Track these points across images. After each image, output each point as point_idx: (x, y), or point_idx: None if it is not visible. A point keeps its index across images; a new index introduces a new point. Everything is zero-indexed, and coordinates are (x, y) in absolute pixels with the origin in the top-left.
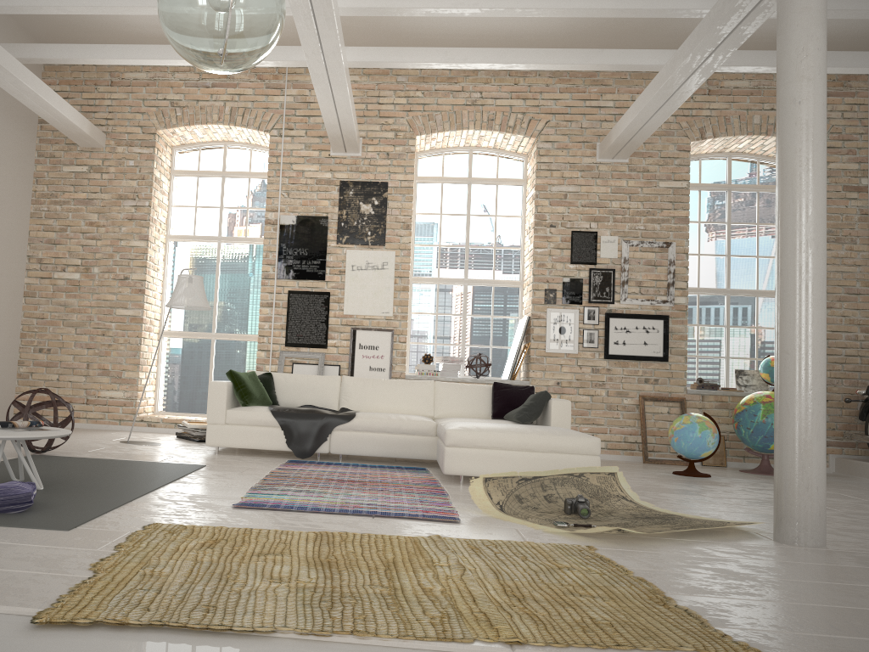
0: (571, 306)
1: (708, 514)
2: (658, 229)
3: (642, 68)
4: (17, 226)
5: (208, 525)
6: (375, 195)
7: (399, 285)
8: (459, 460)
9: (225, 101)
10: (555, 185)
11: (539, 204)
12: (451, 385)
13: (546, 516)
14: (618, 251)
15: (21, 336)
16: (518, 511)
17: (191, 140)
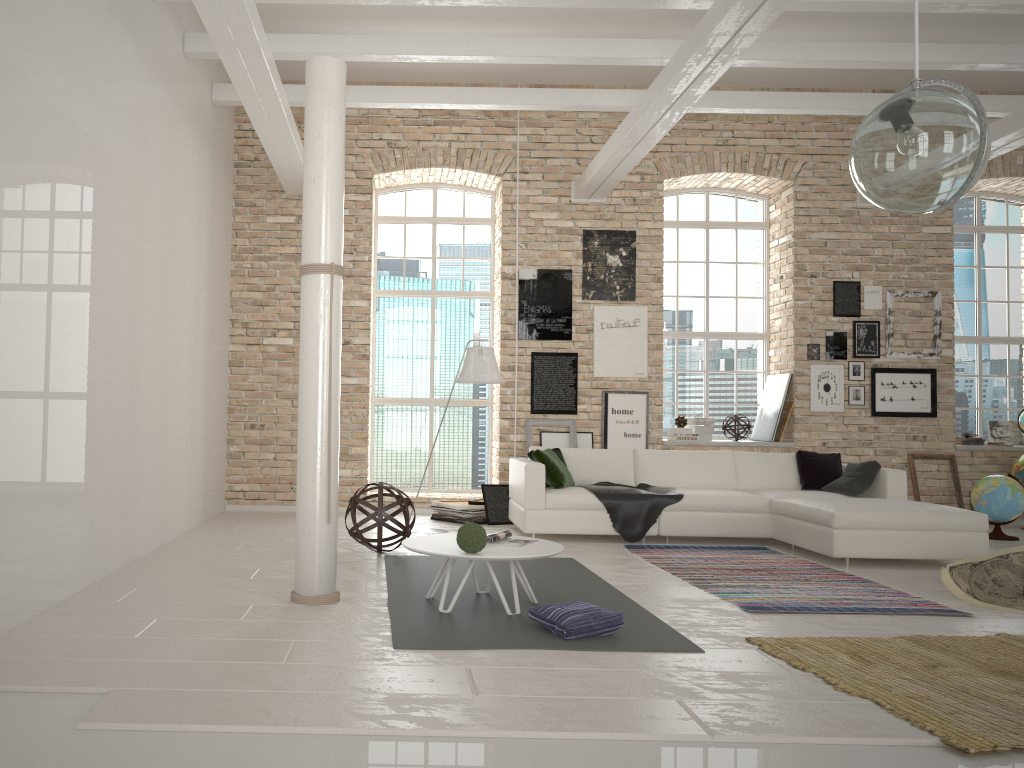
0: (835, 362)
1: None
2: (923, 278)
3: None
4: (225, 287)
5: (797, 637)
6: (622, 245)
7: (652, 343)
8: (849, 542)
9: (449, 141)
10: (814, 232)
11: (798, 252)
12: (751, 455)
13: (1020, 602)
14: (882, 302)
15: (229, 411)
16: (989, 598)
17: (399, 183)
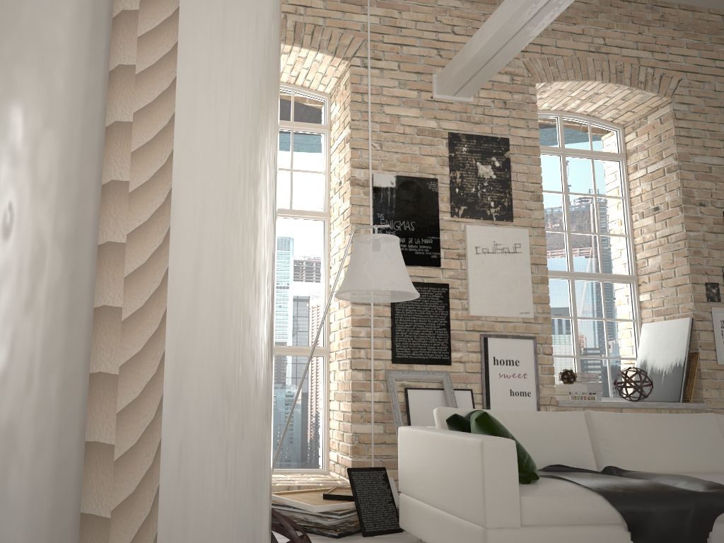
0: None
1: None
2: None
3: None
4: None
5: None
6: (495, 154)
7: (535, 275)
8: None
9: (285, 13)
10: (697, 155)
11: (683, 177)
12: None
13: None
14: None
15: None
16: None
17: None
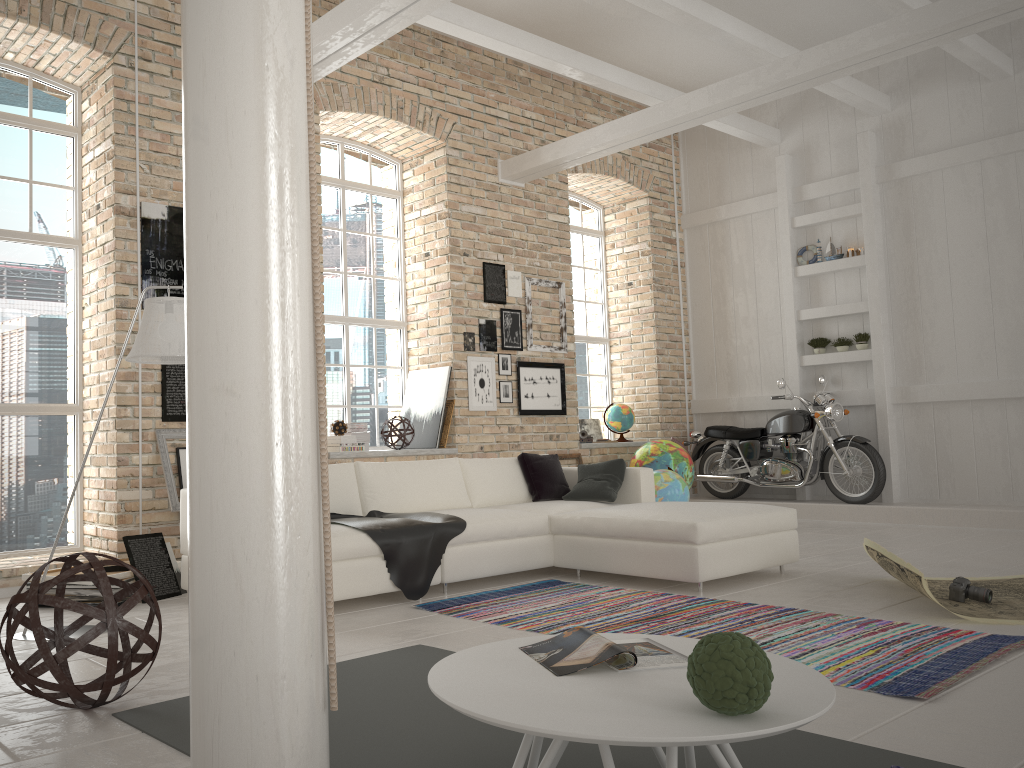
0: (488, 354)
1: (941, 573)
2: (550, 267)
3: (601, 83)
4: None
5: None
6: None
7: None
8: (710, 561)
9: None
10: (465, 204)
11: (452, 225)
12: (478, 462)
13: (979, 609)
14: (521, 290)
15: None
16: (955, 610)
17: None
